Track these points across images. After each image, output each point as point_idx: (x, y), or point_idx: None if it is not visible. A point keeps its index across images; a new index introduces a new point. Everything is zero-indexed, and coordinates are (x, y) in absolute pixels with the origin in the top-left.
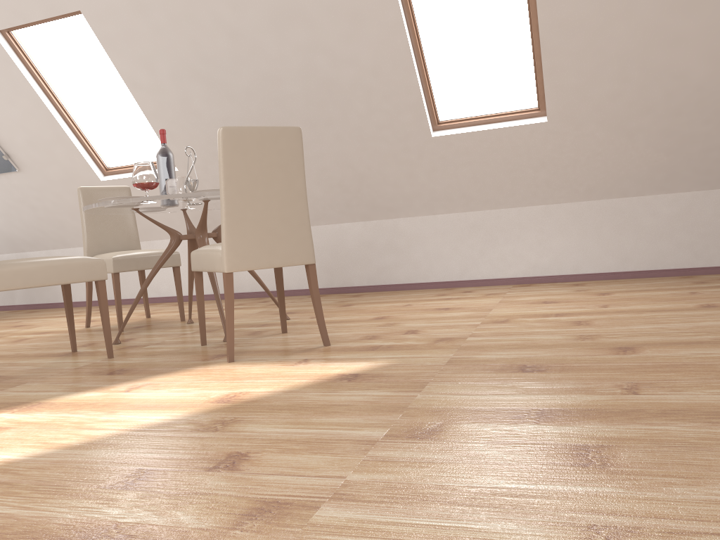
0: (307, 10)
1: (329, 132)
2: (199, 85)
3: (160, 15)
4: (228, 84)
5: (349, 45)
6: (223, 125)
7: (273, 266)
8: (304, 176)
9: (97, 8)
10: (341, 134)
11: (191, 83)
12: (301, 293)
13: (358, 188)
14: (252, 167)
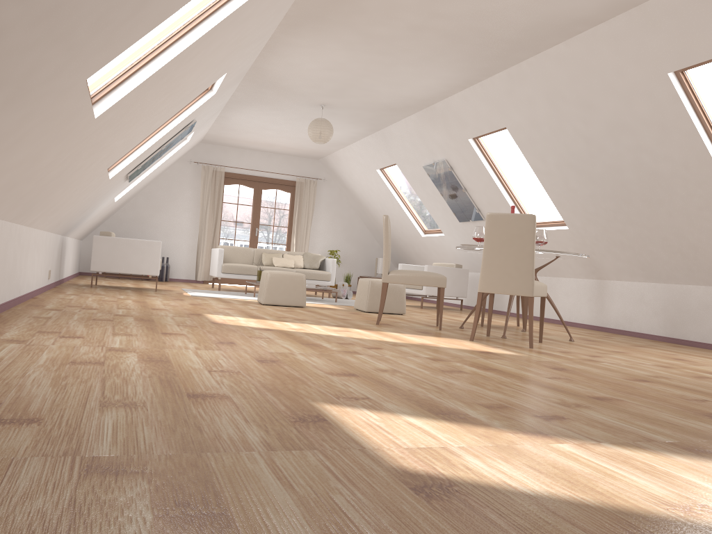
0: (629, 124)
1: (662, 209)
2: (572, 172)
3: (545, 128)
4: (589, 172)
5: (662, 146)
6: (591, 199)
7: (505, 293)
8: (533, 244)
9: (513, 125)
10: (671, 212)
11: (567, 170)
12: (648, 337)
13: (695, 257)
14: (501, 236)
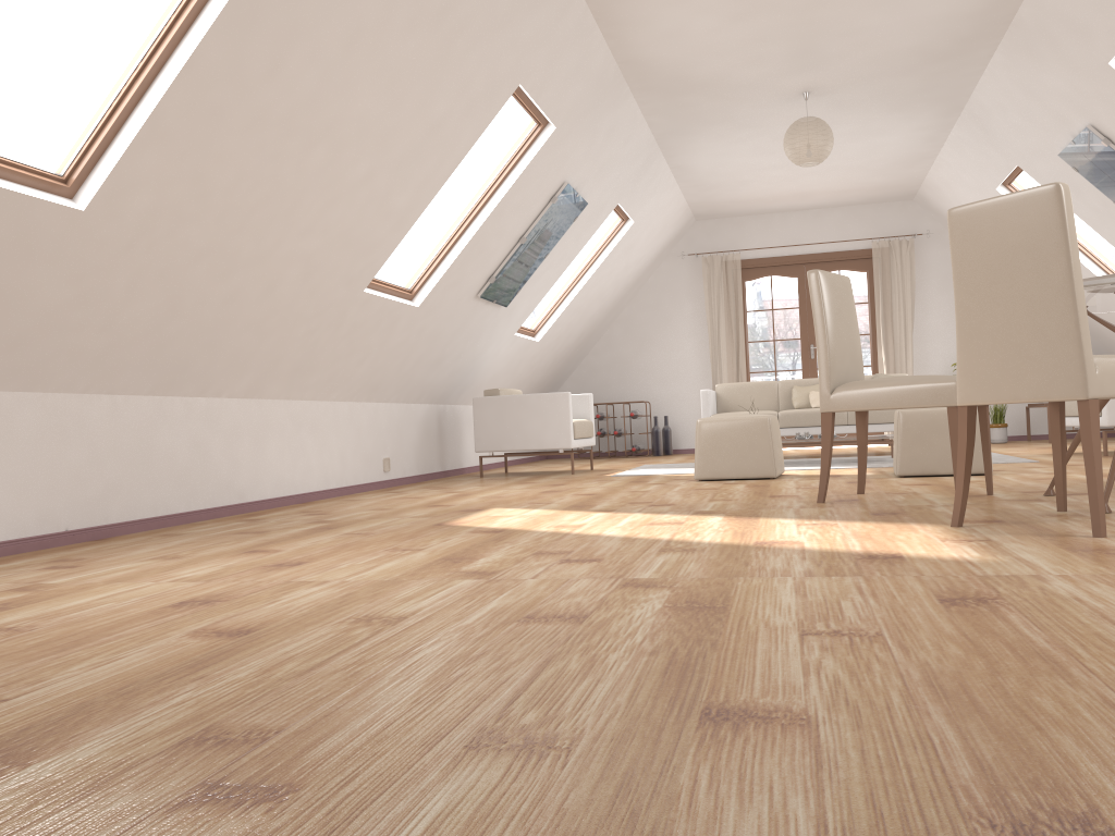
0: None
1: None
2: None
3: None
4: None
5: None
6: None
7: (1018, 400)
8: (1068, 259)
9: None
10: None
11: None
12: None
13: None
14: (988, 257)
